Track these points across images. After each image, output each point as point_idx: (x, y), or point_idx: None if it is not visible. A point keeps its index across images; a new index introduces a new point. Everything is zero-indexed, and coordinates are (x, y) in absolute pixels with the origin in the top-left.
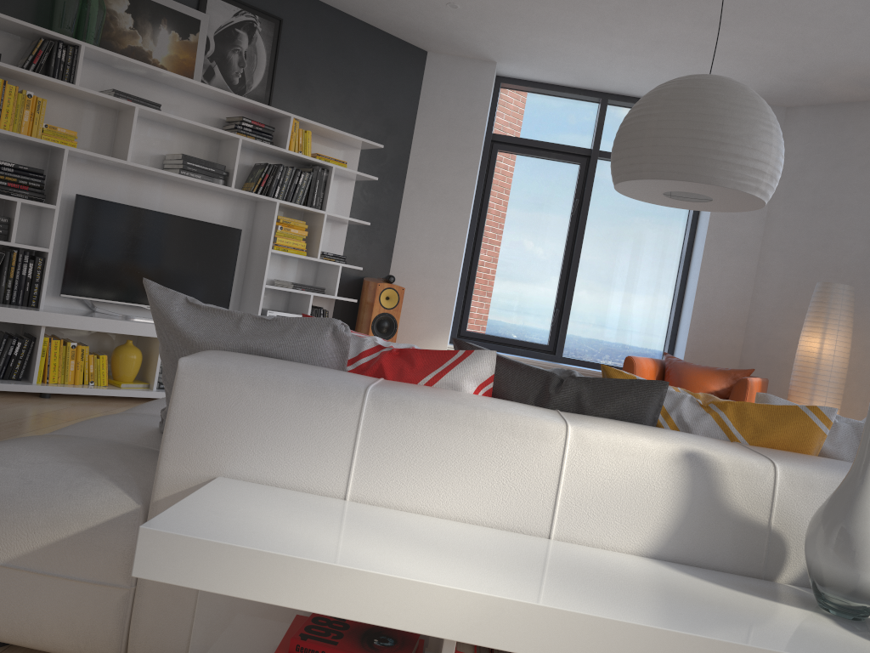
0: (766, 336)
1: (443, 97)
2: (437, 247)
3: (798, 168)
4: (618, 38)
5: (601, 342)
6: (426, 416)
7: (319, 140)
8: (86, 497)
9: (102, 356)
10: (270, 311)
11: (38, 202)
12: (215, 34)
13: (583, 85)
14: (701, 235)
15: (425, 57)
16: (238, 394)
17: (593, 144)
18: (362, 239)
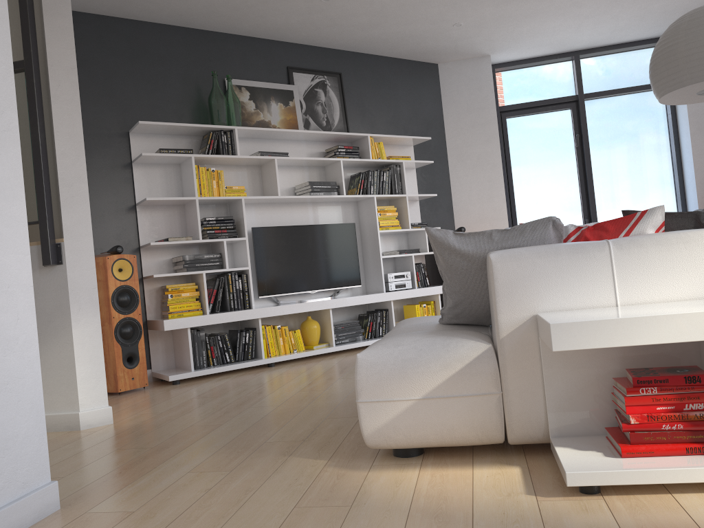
0: None
1: (458, 91)
2: (485, 198)
3: None
4: (584, 8)
5: None
6: (651, 245)
7: (384, 147)
8: (457, 349)
9: (297, 330)
10: (389, 274)
11: (235, 238)
12: (303, 96)
13: (557, 51)
14: (684, 131)
15: (437, 68)
16: (532, 264)
17: (577, 90)
18: (430, 208)
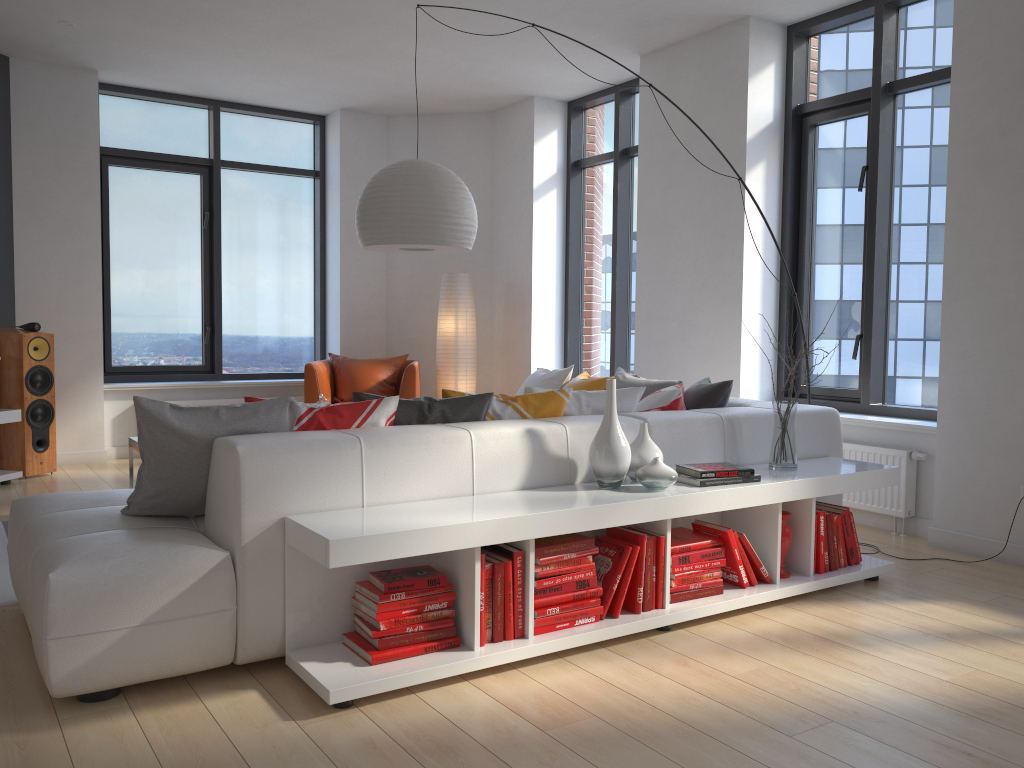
0: (405, 322)
1: (41, 111)
2: (70, 281)
3: None
4: (246, 61)
5: (256, 352)
6: (398, 444)
7: None
8: (188, 559)
9: None
10: None
11: None
12: None
13: (193, 93)
14: (333, 237)
15: (8, 64)
16: (284, 461)
17: (213, 153)
18: None
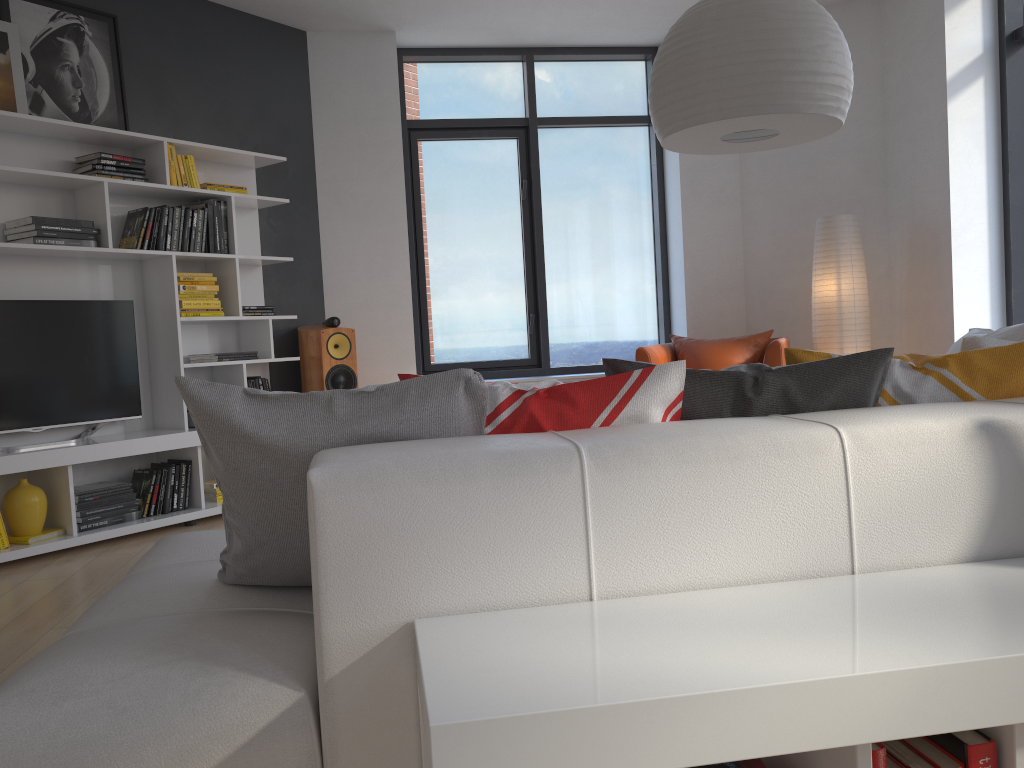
0: (769, 291)
1: (340, 85)
2: (377, 270)
3: None
4: None
5: (588, 340)
6: (667, 461)
7: (201, 166)
8: (218, 706)
9: None
10: None
11: None
12: (31, 49)
13: (502, 43)
14: (673, 193)
15: (305, 39)
16: (410, 500)
17: (528, 111)
18: (283, 281)
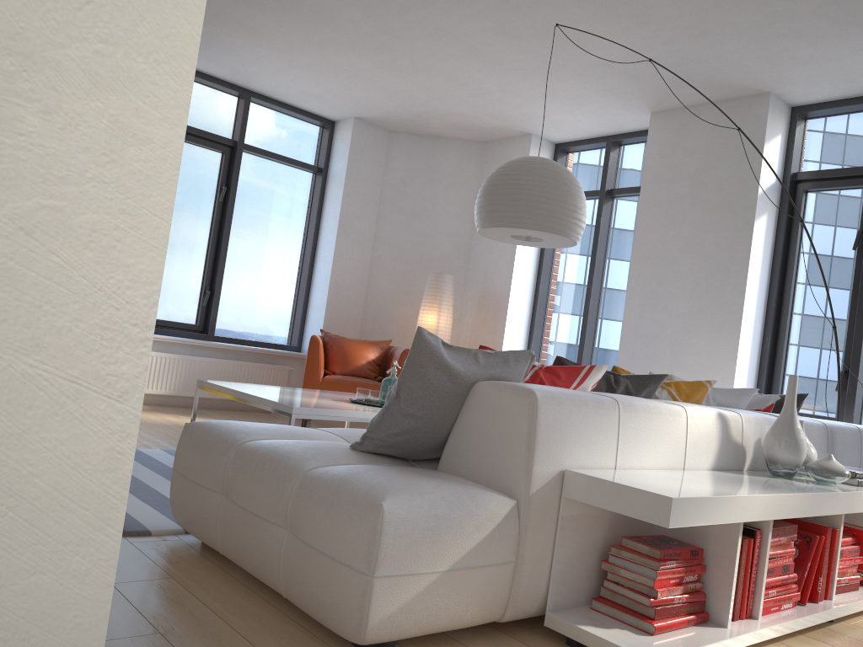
0: (381, 312)
1: None
2: None
3: (400, 181)
4: (307, 57)
5: (243, 320)
6: (641, 411)
7: None
8: (486, 504)
9: None
10: None
11: None
12: None
13: (233, 80)
14: (329, 227)
15: None
16: (569, 412)
17: (239, 136)
18: None
